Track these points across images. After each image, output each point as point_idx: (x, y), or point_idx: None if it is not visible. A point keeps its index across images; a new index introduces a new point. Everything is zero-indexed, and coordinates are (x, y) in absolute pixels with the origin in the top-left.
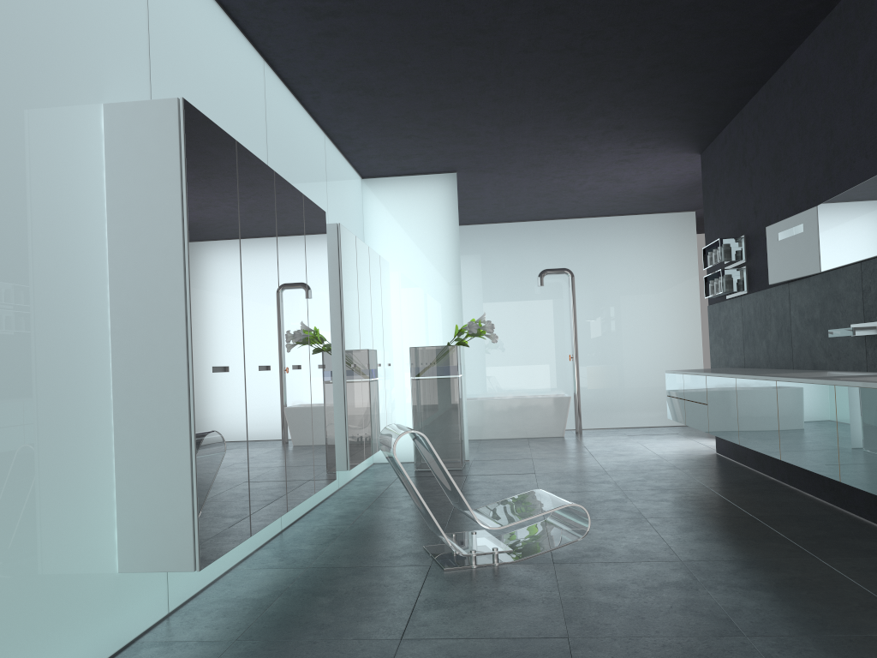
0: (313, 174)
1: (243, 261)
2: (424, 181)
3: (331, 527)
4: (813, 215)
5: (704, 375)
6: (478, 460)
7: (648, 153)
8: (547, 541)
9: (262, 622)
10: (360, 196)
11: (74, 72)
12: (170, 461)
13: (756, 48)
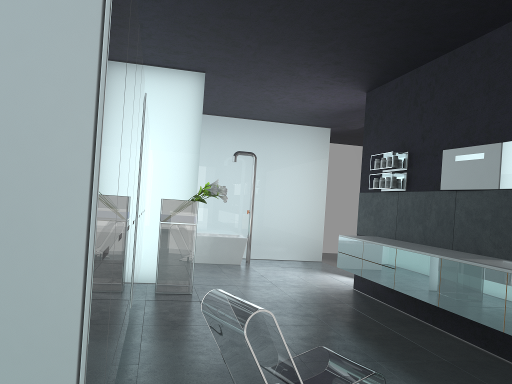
0: None
1: (124, 114)
2: (180, 74)
3: (121, 367)
4: (496, 148)
5: (393, 247)
6: (197, 284)
7: (338, 86)
8: None
9: None
10: None
11: None
12: None
13: (471, 24)
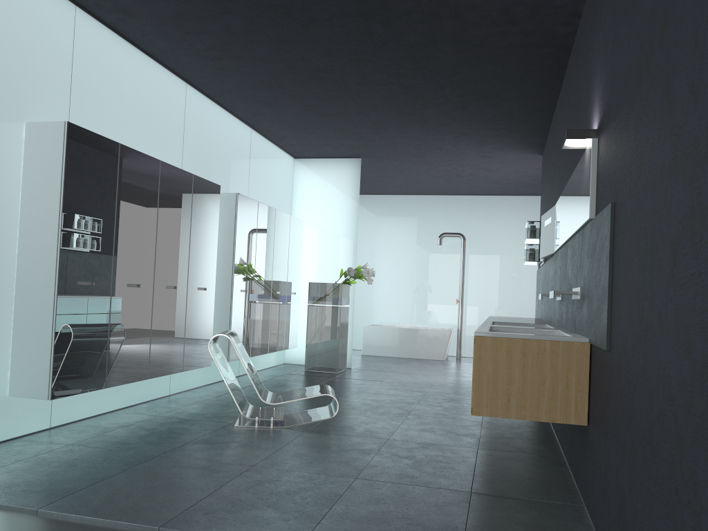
0: (234, 157)
1: (118, 218)
2: (337, 163)
3: (202, 396)
4: (554, 211)
5: None
6: (357, 369)
7: (500, 153)
8: (313, 417)
9: (95, 438)
10: (291, 171)
11: (4, 105)
12: (41, 334)
13: (529, 87)
